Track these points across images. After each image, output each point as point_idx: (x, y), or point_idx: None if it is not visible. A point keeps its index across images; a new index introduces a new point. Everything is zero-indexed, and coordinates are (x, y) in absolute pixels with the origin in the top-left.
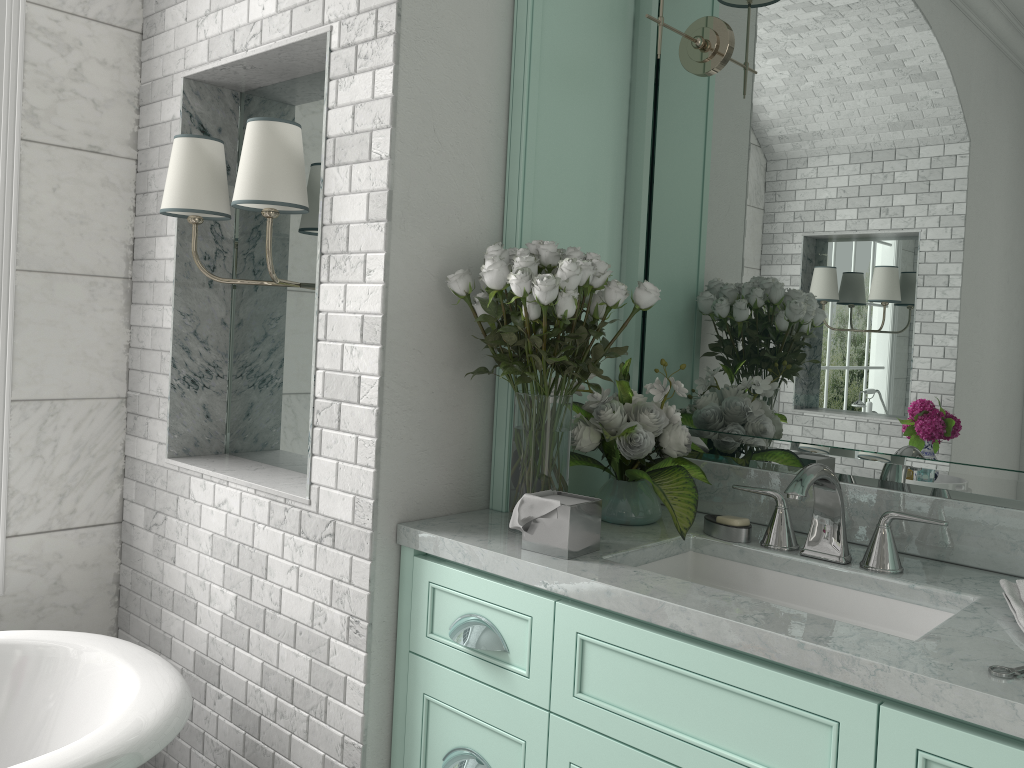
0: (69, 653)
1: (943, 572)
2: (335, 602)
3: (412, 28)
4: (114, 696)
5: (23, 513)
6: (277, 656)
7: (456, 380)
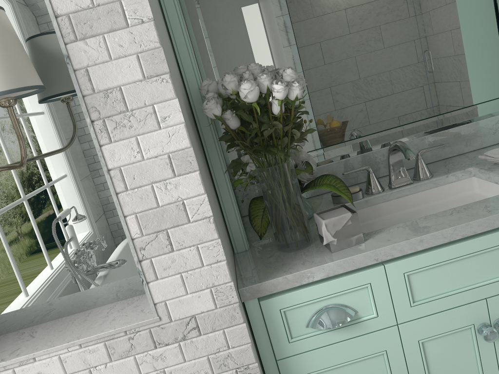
0: None
1: (434, 168)
2: (218, 369)
3: None
4: None
5: None
6: None
7: (208, 180)
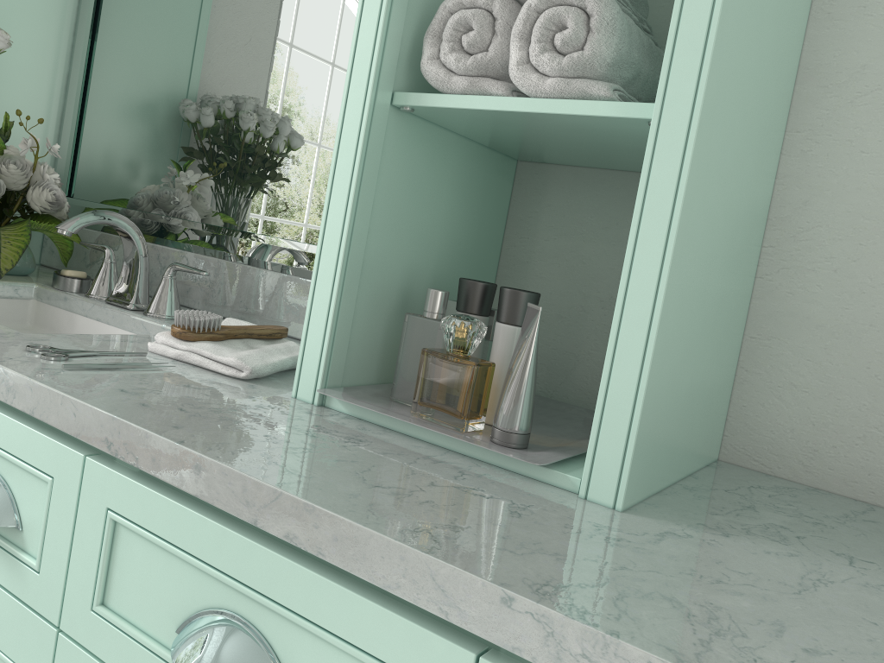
0: None
1: None
2: None
3: None
4: None
5: None
6: None
7: None
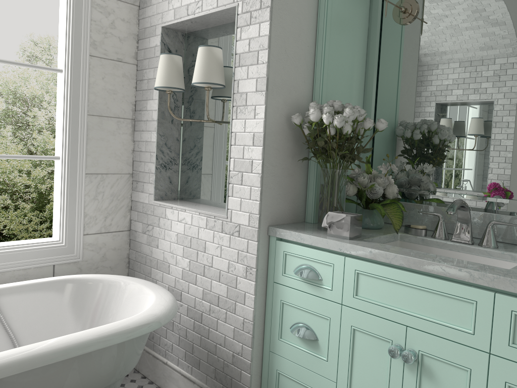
0: (119, 283)
1: (516, 248)
2: (240, 261)
3: (277, 4)
4: (142, 301)
5: (90, 224)
6: (210, 286)
7: (292, 163)
